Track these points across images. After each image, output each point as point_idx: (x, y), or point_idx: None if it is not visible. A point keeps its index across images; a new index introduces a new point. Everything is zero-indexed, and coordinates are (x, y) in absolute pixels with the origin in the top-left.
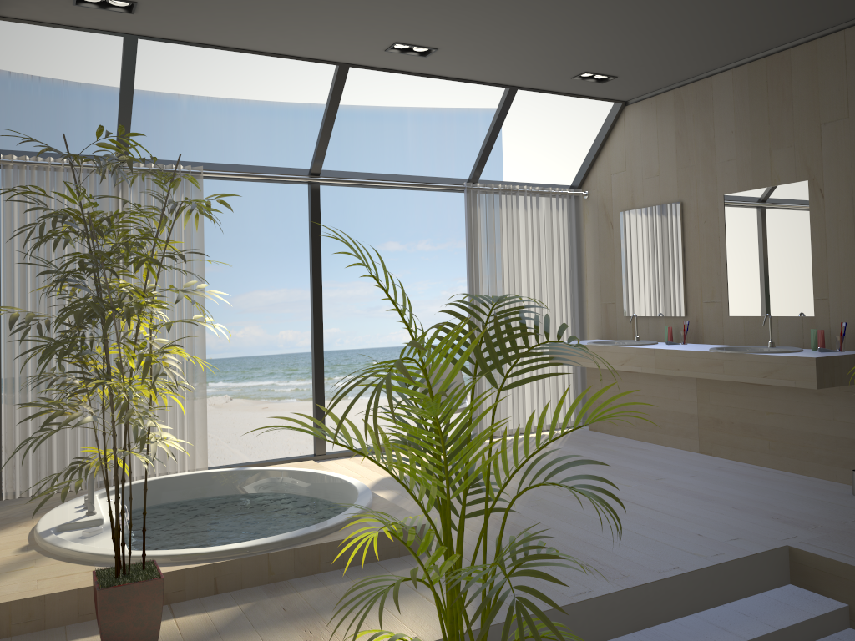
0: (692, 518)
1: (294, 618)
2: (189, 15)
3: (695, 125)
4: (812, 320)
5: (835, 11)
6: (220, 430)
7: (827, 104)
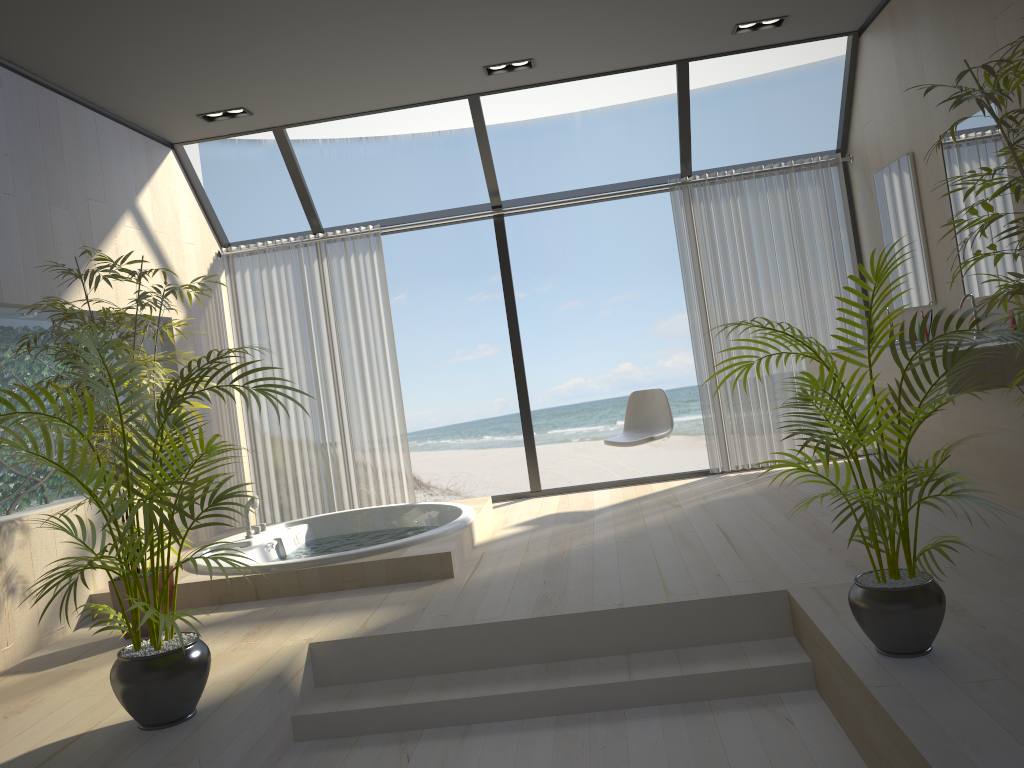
0: (752, 559)
1: (268, 619)
2: (290, 103)
3: (907, 47)
4: None
5: None
6: (659, 470)
7: None
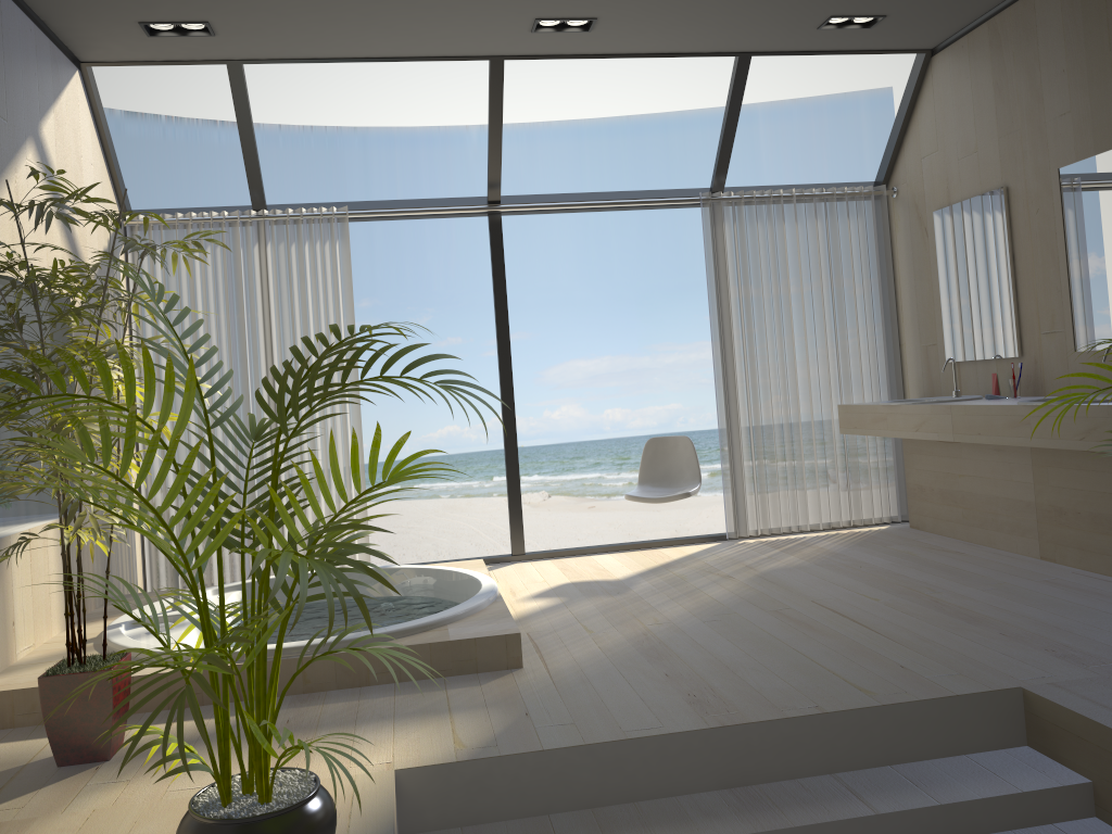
0: (918, 645)
1: None
2: (274, 27)
3: (1016, 69)
4: None
5: None
6: (537, 534)
7: None
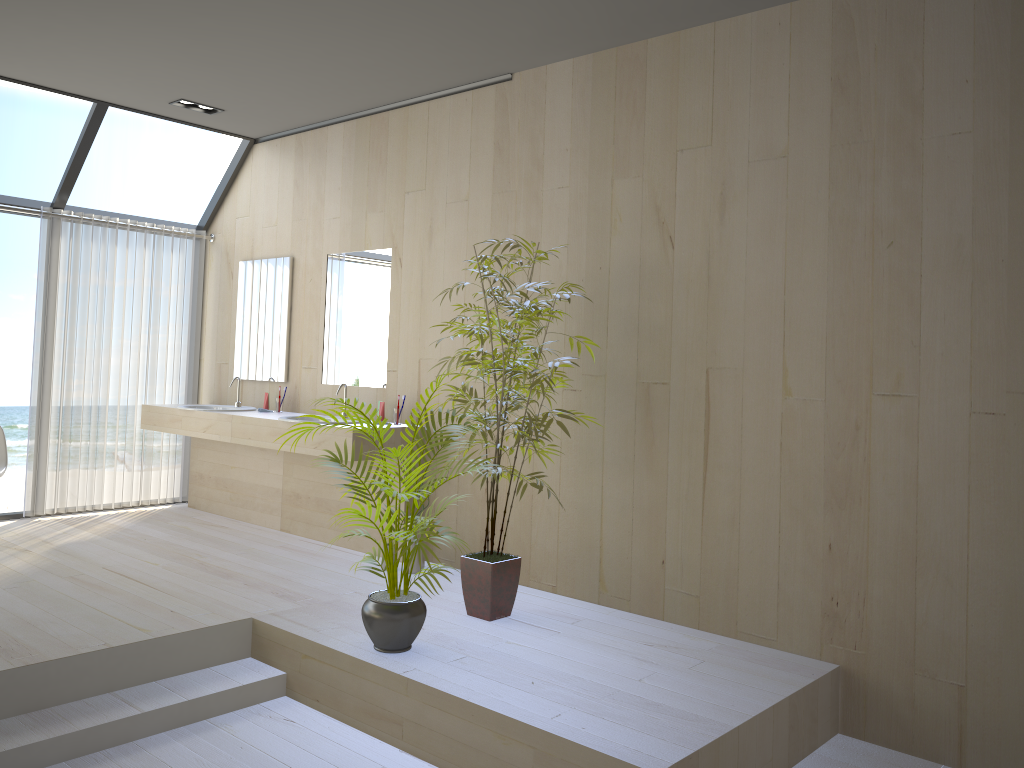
0: (185, 595)
1: None
2: None
3: (310, 176)
4: (385, 391)
5: (411, 81)
6: None
7: (412, 173)
